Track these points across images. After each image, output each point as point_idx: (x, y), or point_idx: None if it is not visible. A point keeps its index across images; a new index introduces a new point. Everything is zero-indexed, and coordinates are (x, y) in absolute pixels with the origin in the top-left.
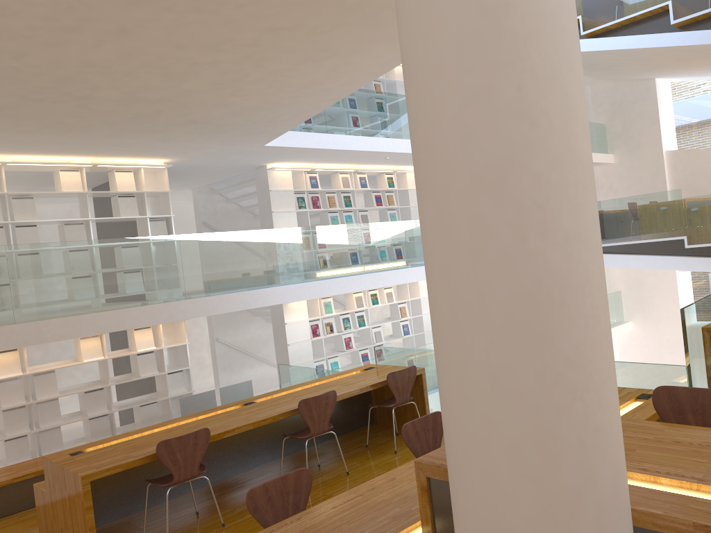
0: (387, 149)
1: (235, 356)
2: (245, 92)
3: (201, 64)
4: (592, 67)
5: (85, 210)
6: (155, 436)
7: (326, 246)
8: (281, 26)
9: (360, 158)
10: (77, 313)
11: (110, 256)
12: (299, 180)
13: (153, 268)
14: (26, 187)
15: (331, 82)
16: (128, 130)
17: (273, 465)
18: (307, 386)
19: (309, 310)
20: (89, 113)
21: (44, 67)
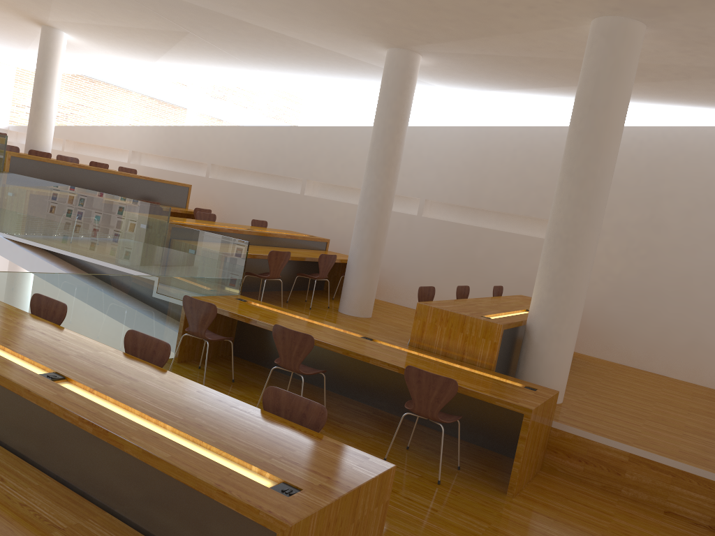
0: None
1: None
2: None
3: None
4: None
5: None
6: (221, 433)
7: None
8: None
9: None
10: None
11: None
12: None
13: None
14: None
15: None
16: None
17: None
18: None
19: None
20: None
21: None
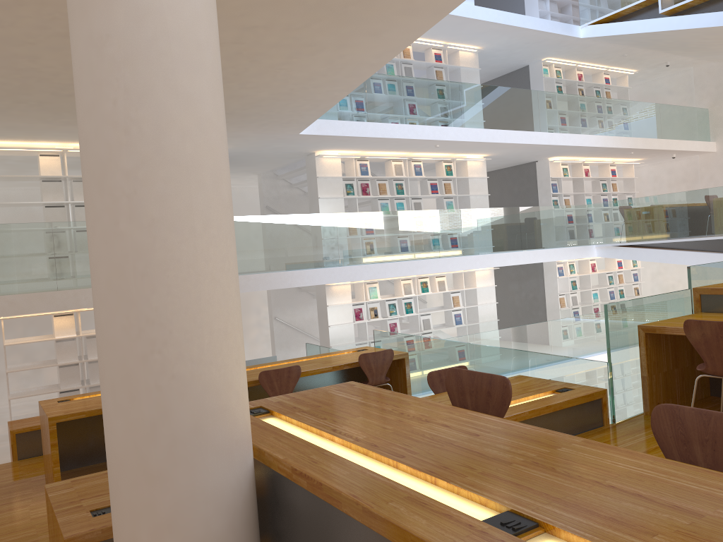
0: (433, 137)
1: (292, 335)
2: (253, 85)
3: None
4: (684, 47)
5: None
6: None
7: (362, 232)
8: (255, 25)
9: (409, 146)
10: None
11: None
12: (350, 167)
13: None
14: None
15: (334, 74)
16: None
17: None
18: (294, 361)
19: (355, 294)
20: None
21: (59, 68)
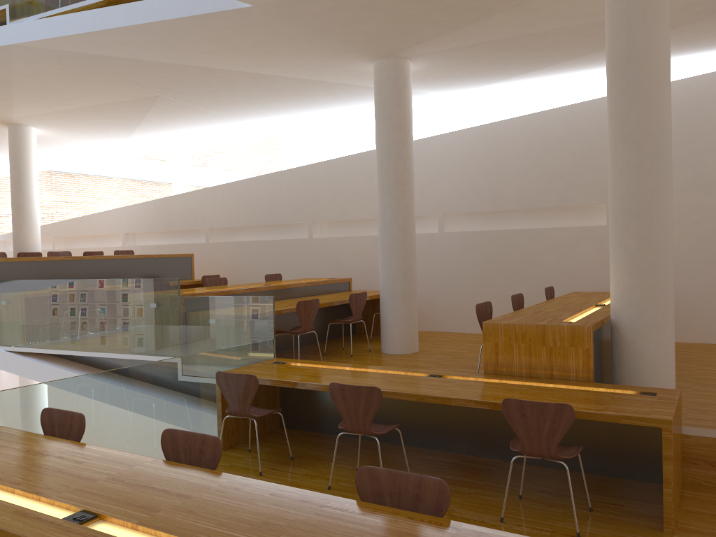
0: None
1: None
2: None
3: None
4: None
5: None
6: None
7: None
8: None
9: None
10: None
11: None
12: None
13: None
14: None
15: None
16: None
17: None
18: None
19: None
20: None
21: None
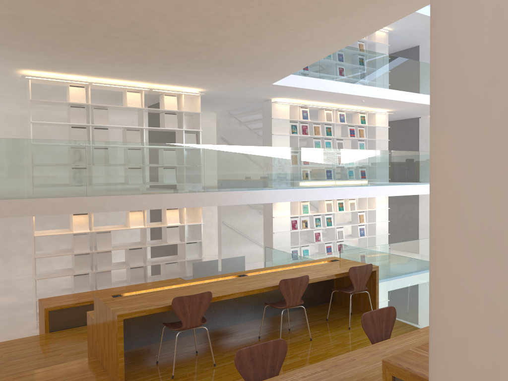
0: (364, 94)
1: (234, 235)
2: (263, 41)
3: (233, 17)
4: None
5: (141, 121)
6: (172, 291)
7: (310, 163)
8: None
9: (342, 99)
10: (128, 193)
11: (154, 155)
12: (294, 112)
13: (184, 167)
14: (105, 101)
15: (329, 38)
16: (176, 65)
17: (254, 323)
18: (286, 268)
19: (291, 209)
20: (149, 50)
21: (121, 13)
